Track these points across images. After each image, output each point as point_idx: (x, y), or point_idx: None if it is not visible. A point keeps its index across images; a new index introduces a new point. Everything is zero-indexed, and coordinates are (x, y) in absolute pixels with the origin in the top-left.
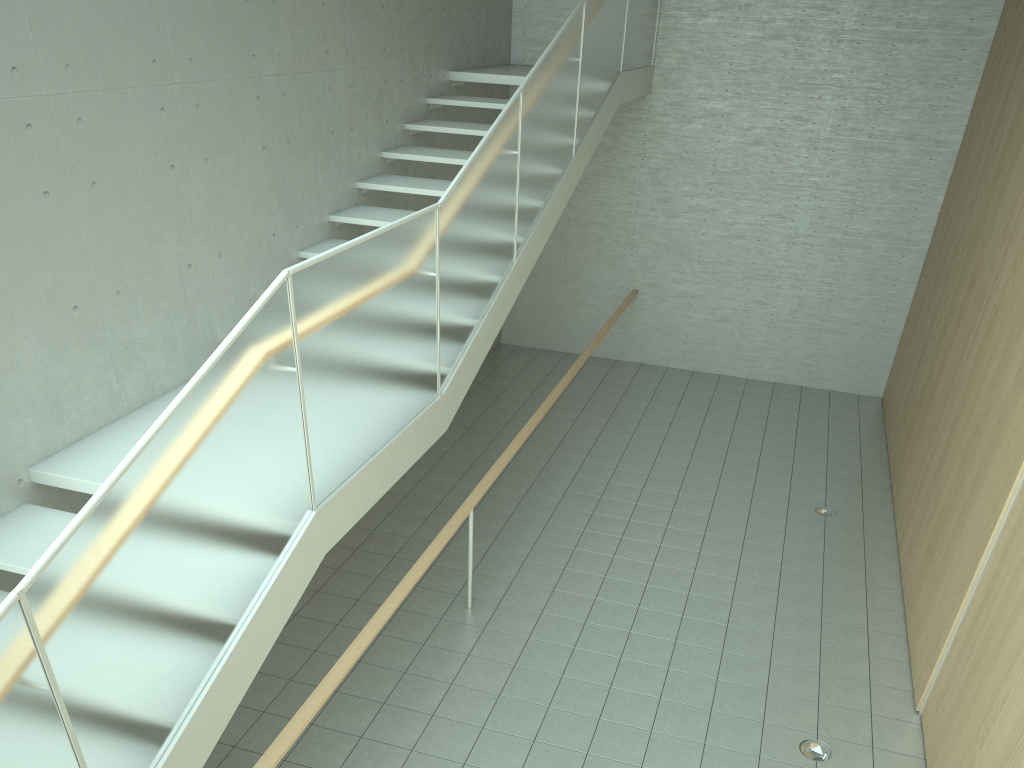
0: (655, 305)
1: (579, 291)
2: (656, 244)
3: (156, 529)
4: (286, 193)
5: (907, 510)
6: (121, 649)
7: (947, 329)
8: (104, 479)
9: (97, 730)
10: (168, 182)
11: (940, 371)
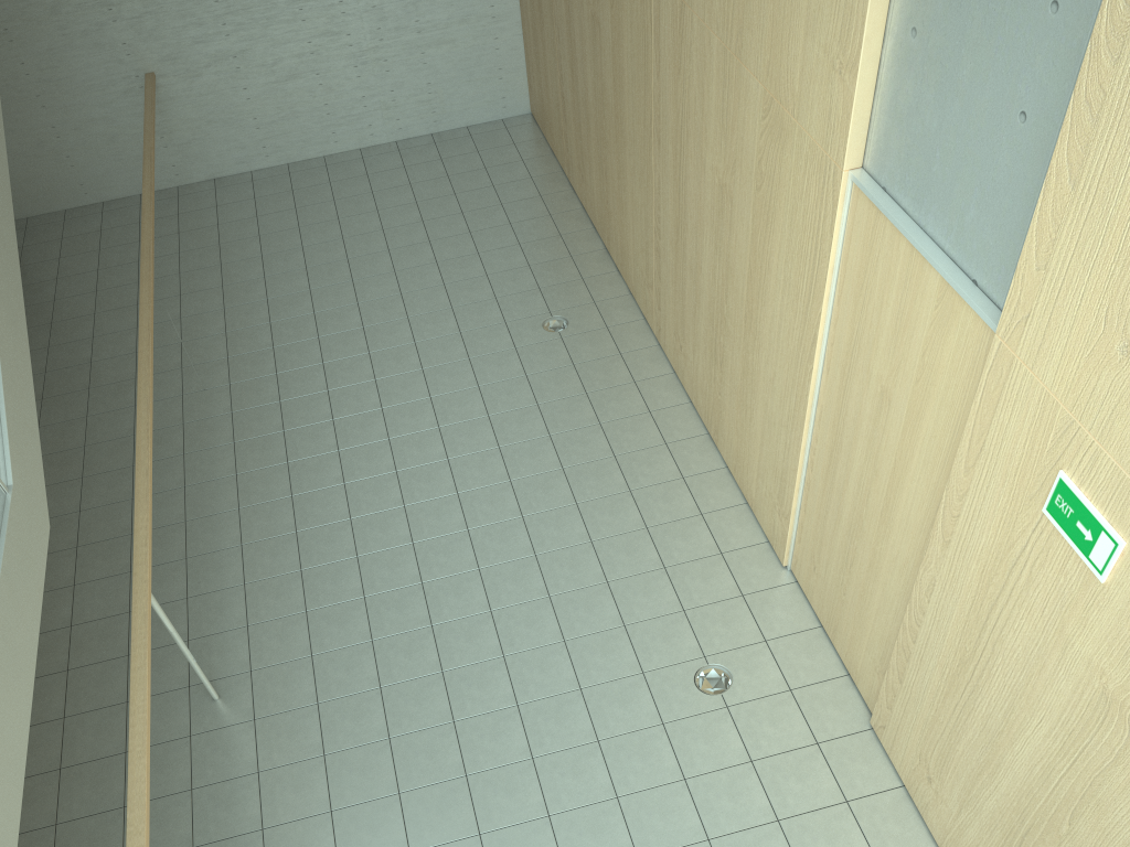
0: (189, 87)
1: (70, 103)
2: None
3: None
4: None
5: (650, 290)
6: None
7: (601, 22)
8: None
9: None
10: None
11: (617, 88)
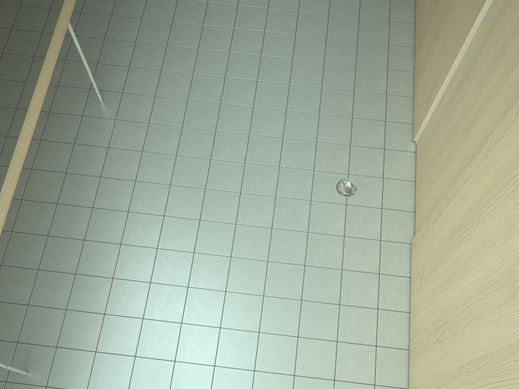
0: None
1: None
2: None
3: None
4: None
5: None
6: None
7: None
8: None
9: None
10: None
11: None
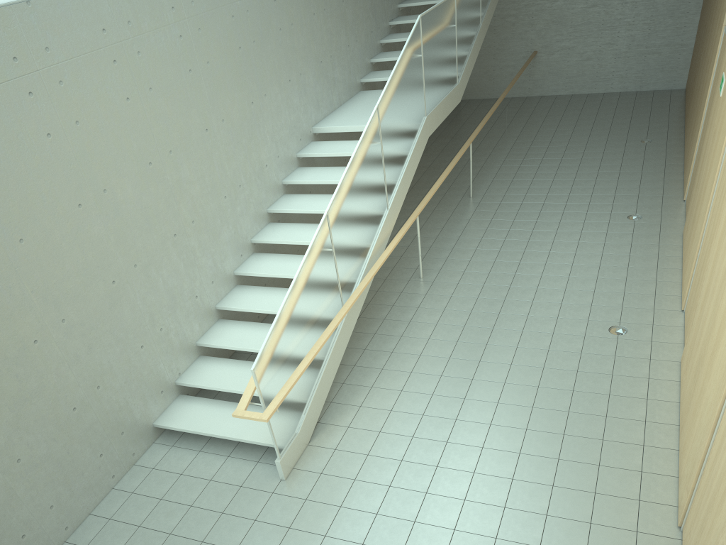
0: (547, 58)
1: (503, 59)
2: (545, 20)
3: (396, 100)
4: (375, 11)
5: (688, 127)
6: (390, 139)
7: (706, 26)
8: (341, 125)
9: (386, 164)
10: (342, 8)
11: (702, 49)
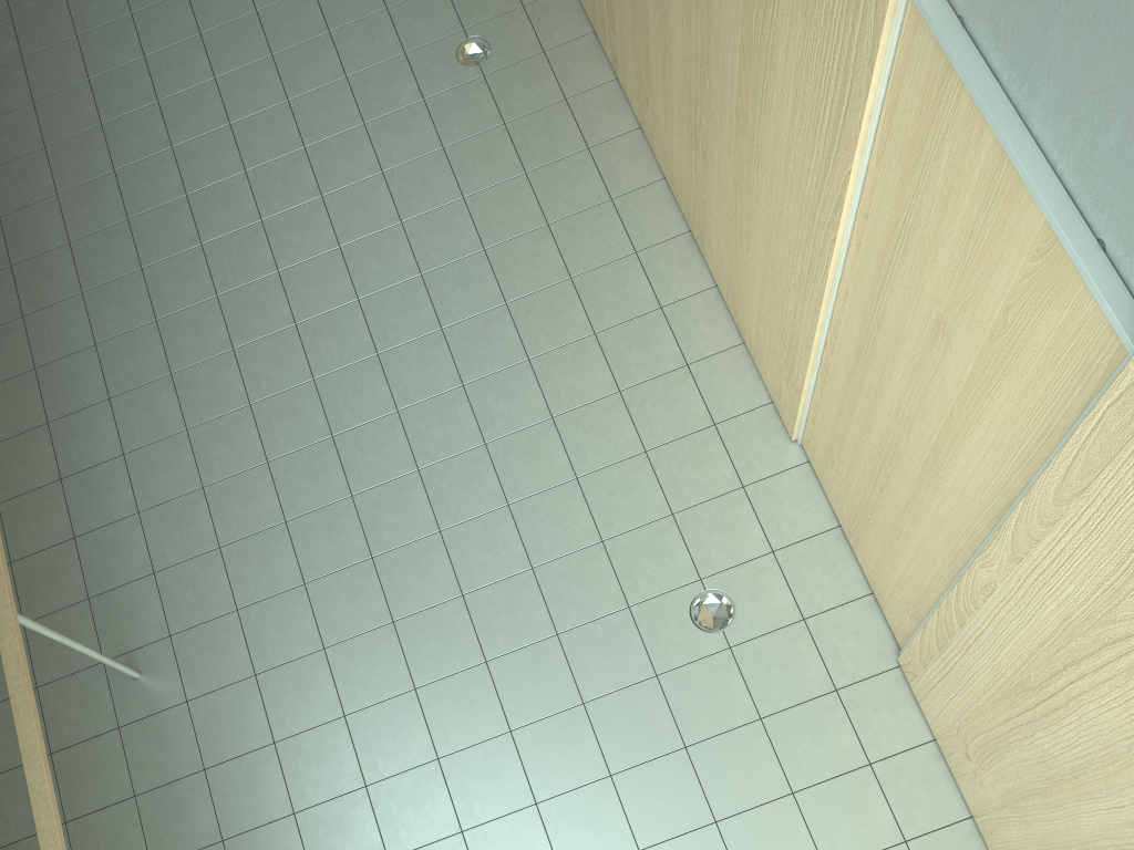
0: None
1: None
2: None
3: None
4: None
5: None
6: None
7: None
8: None
9: None
10: None
11: None
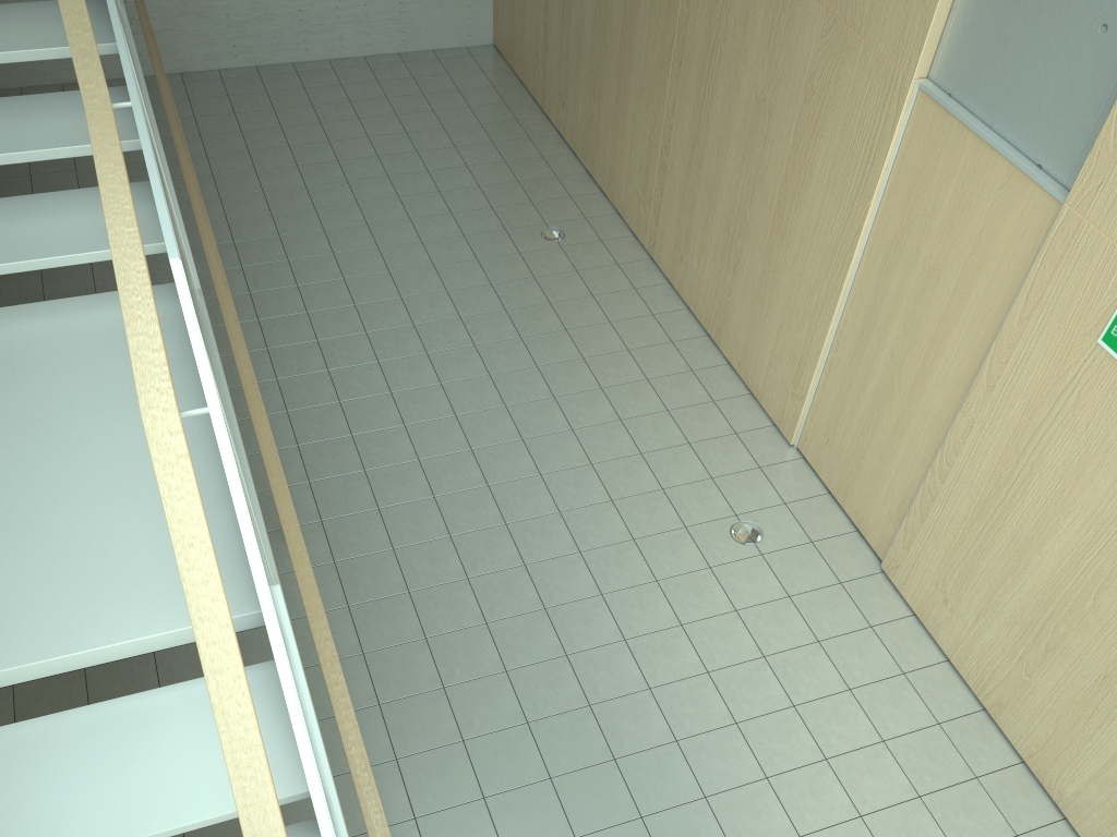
0: None
1: None
2: None
3: None
4: None
5: (646, 207)
6: None
7: None
8: None
9: None
10: None
11: (628, 16)
